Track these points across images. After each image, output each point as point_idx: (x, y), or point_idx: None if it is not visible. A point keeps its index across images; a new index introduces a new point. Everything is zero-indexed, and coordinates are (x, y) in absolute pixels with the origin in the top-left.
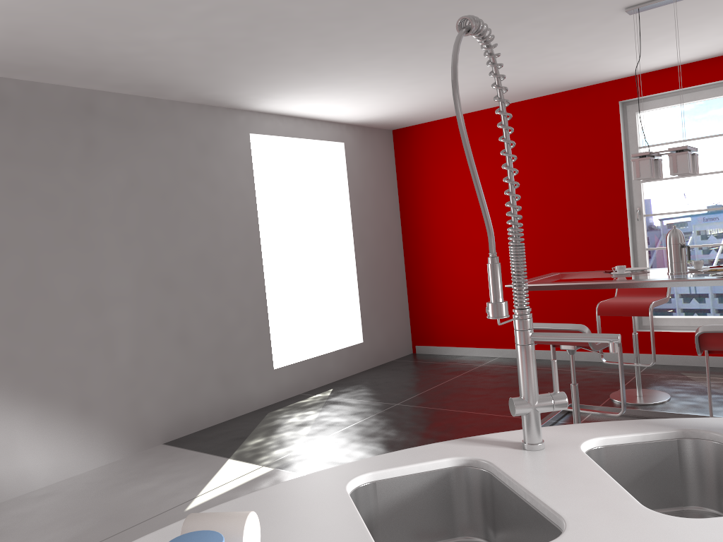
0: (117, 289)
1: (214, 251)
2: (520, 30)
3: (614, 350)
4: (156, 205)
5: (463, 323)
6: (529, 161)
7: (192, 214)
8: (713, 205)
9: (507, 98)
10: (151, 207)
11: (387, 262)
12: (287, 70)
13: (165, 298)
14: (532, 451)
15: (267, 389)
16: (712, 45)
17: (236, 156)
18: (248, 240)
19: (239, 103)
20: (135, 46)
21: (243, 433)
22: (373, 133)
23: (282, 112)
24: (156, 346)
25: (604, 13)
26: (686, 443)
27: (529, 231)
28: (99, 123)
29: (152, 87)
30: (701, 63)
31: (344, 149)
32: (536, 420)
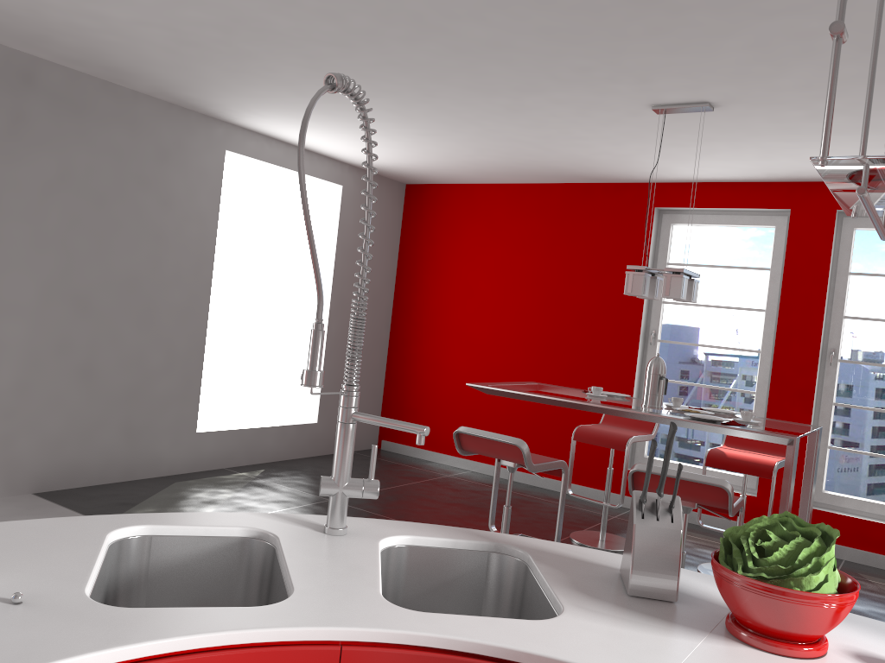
0: (14, 297)
1: (150, 278)
2: (539, 103)
3: (419, 442)
4: (87, 209)
5: (440, 424)
6: (548, 252)
7: (132, 228)
8: (732, 343)
9: (536, 176)
10: (80, 210)
11: (367, 336)
12: (273, 87)
13: (75, 320)
14: (330, 535)
15: (183, 454)
16: (755, 168)
17: (203, 173)
18: (197, 274)
19: (219, 112)
20: (87, 18)
21: (134, 499)
22: (382, 182)
23: (271, 134)
24: (50, 375)
25: (630, 105)
26: (496, 558)
27: (532, 332)
28: (36, 97)
29: (110, 70)
30: (746, 185)
31: (342, 194)
32: (341, 504)
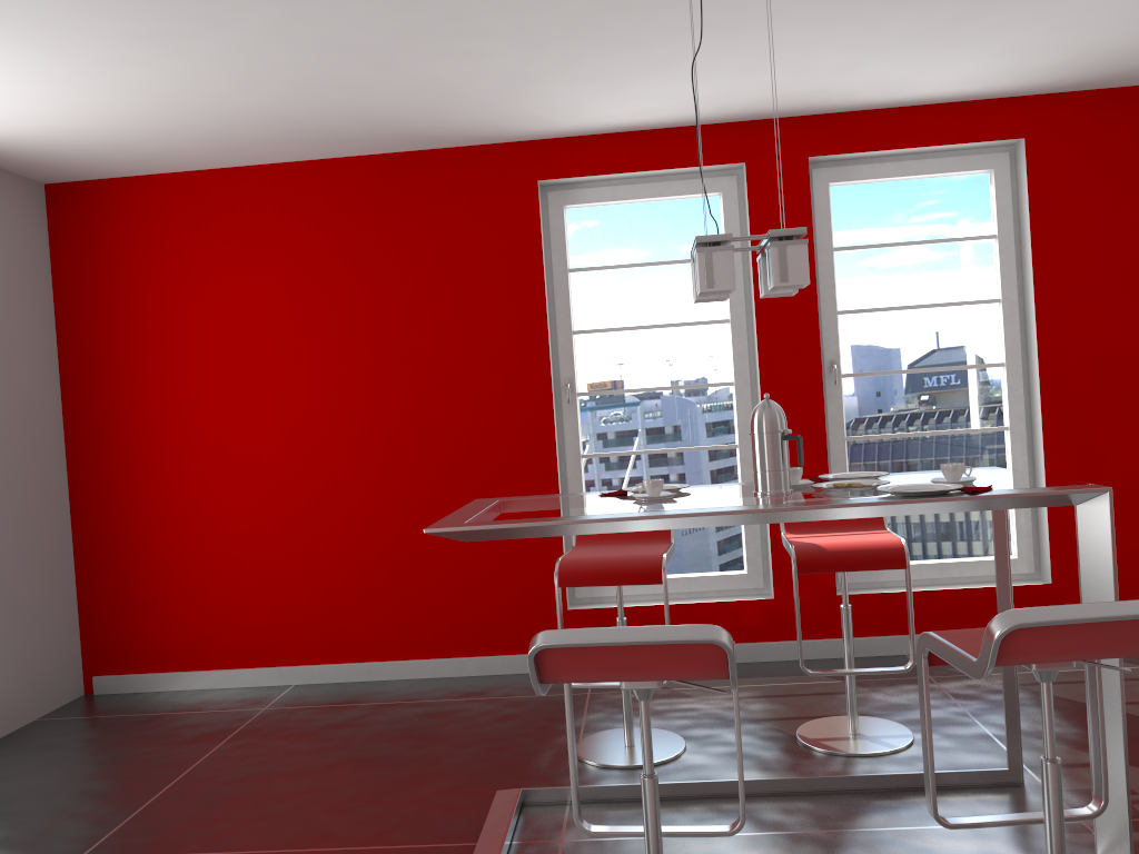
0: None
1: None
2: None
3: None
4: None
5: (213, 617)
6: (365, 277)
7: None
8: (690, 379)
9: (327, 142)
10: None
11: (26, 486)
12: None
13: None
14: None
15: None
16: (713, 94)
17: None
18: None
19: None
20: None
21: None
22: None
23: None
24: None
25: None
26: None
27: (363, 418)
28: None
29: None
30: (675, 133)
31: None
32: None
